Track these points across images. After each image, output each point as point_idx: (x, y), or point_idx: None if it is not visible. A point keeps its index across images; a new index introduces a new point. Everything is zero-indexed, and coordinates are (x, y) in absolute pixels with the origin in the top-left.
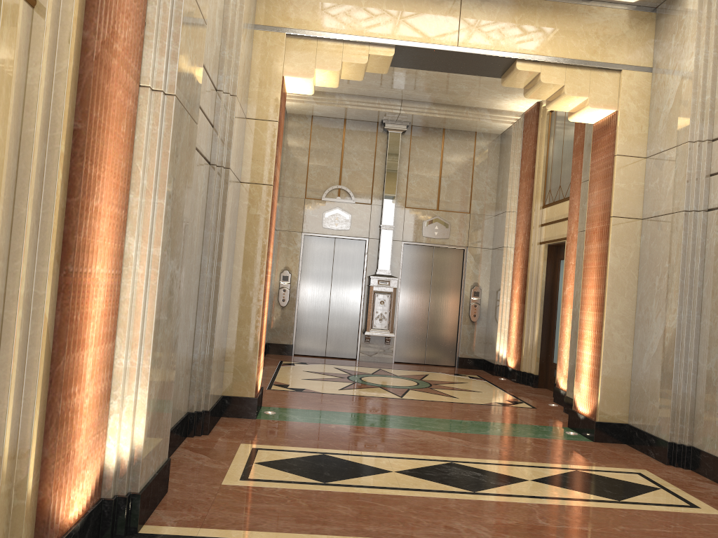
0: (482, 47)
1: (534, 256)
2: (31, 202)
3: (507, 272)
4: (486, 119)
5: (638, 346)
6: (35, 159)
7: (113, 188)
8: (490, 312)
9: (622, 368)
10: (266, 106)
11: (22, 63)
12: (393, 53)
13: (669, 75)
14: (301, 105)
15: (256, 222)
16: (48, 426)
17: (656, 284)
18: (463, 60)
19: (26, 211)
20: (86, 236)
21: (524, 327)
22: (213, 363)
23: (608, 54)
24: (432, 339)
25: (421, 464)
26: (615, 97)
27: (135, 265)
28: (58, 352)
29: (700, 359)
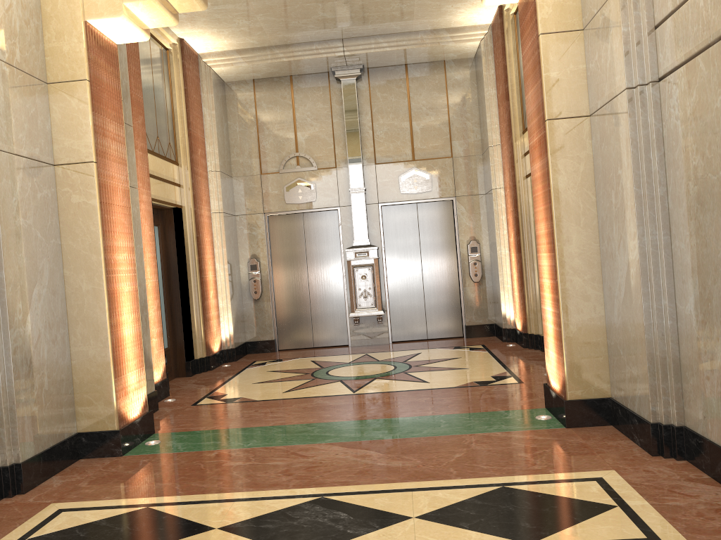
0: None
1: (522, 193)
2: None
3: (500, 218)
4: (447, 41)
5: (607, 291)
6: None
7: None
8: (493, 268)
9: (593, 324)
10: (68, 63)
11: None
12: None
13: None
14: (232, 69)
15: (81, 212)
16: None
17: (613, 202)
18: None
19: None
20: None
21: (524, 281)
22: (18, 402)
23: None
24: (431, 309)
25: (272, 508)
26: None
27: None
28: None
29: (678, 300)
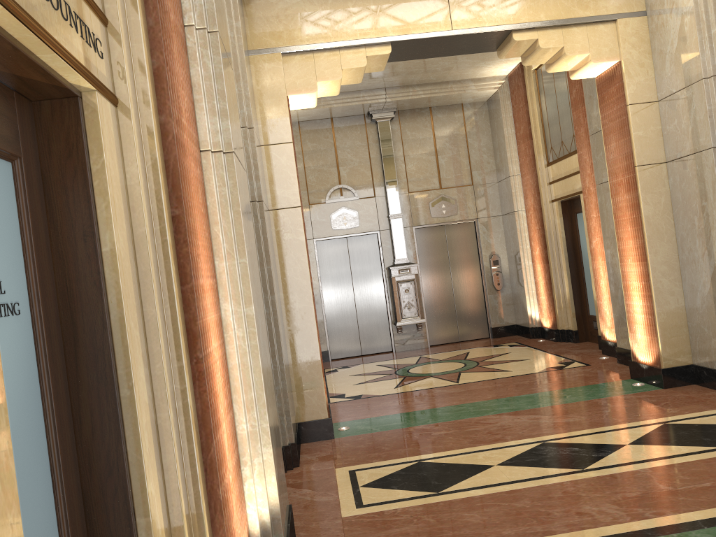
0: (476, 26)
1: (549, 214)
2: (157, 302)
3: (523, 235)
4: (471, 89)
5: (688, 287)
6: (151, 257)
7: (205, 260)
8: (513, 278)
9: (677, 312)
10: (277, 129)
11: (120, 166)
12: (390, 50)
13: (667, 15)
14: None
15: (292, 246)
16: (213, 515)
17: (696, 224)
18: (458, 42)
19: (156, 311)
20: (202, 318)
21: (553, 286)
22: (288, 396)
23: (600, 7)
24: (462, 316)
25: (517, 451)
26: (616, 48)
27: (234, 330)
28: (206, 439)
29: None
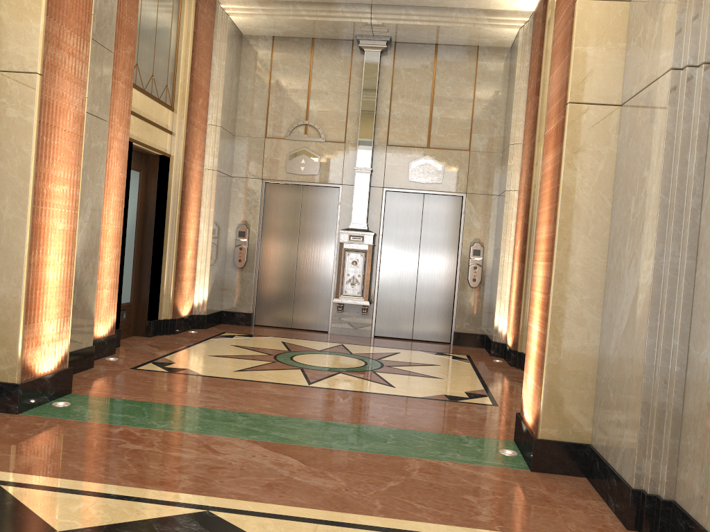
0: None
1: (536, 198)
2: None
3: (509, 223)
4: (483, 24)
5: (607, 317)
6: None
7: None
8: (493, 276)
9: (583, 354)
10: None
11: None
12: None
13: None
14: (251, 20)
15: (16, 128)
16: None
17: (632, 211)
18: None
19: None
20: None
21: (523, 294)
22: None
23: None
24: (421, 309)
25: (141, 515)
26: None
27: None
28: None
29: (693, 342)
